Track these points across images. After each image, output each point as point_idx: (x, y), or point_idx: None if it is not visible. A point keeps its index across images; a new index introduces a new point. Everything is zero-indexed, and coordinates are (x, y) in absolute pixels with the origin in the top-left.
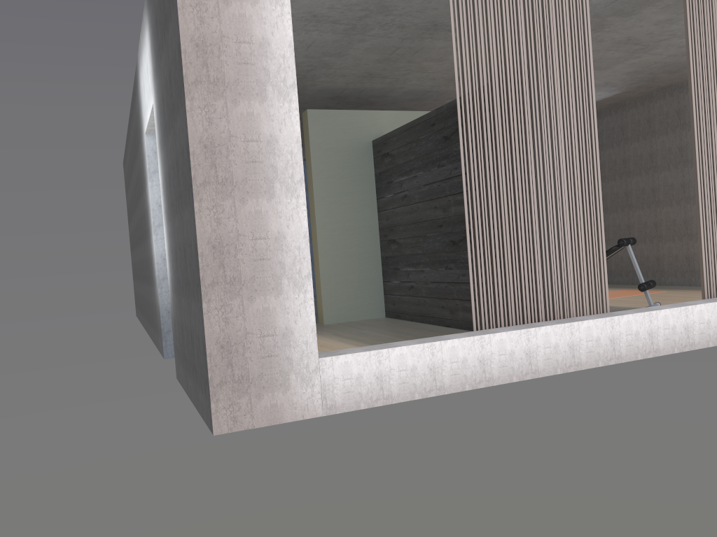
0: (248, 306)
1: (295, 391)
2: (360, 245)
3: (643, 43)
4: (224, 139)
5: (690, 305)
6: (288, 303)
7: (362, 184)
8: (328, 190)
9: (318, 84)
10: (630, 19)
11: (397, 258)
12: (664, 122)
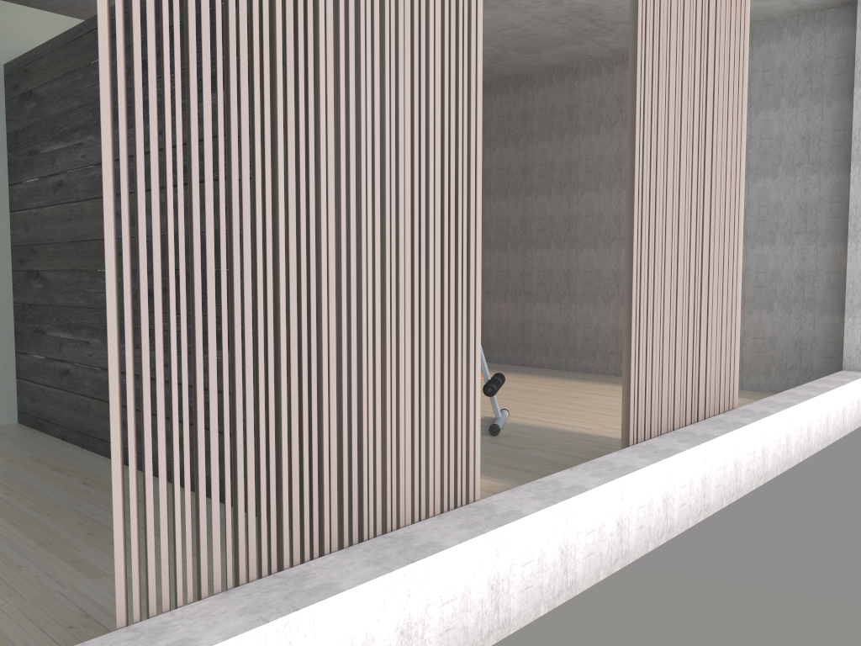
0: None
1: None
2: None
3: None
4: None
5: (628, 474)
6: None
7: None
8: None
9: None
10: None
11: (42, 309)
12: (504, 127)
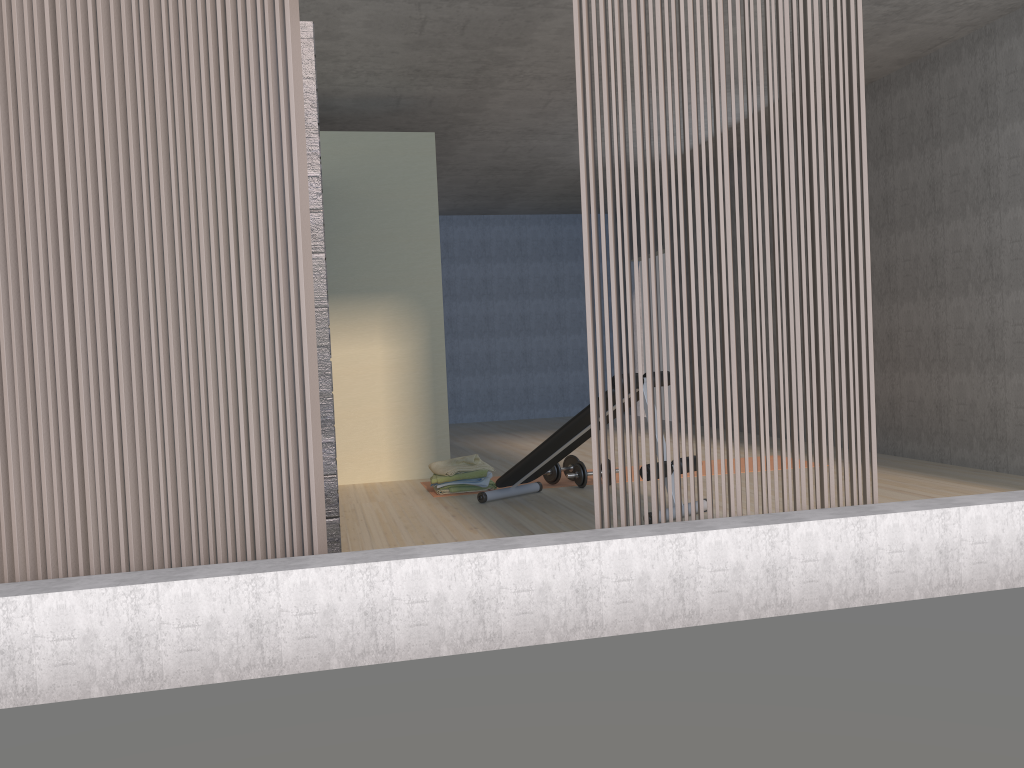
0: None
1: None
2: None
3: None
4: None
5: (490, 551)
6: None
7: None
8: None
9: None
10: None
11: None
12: None
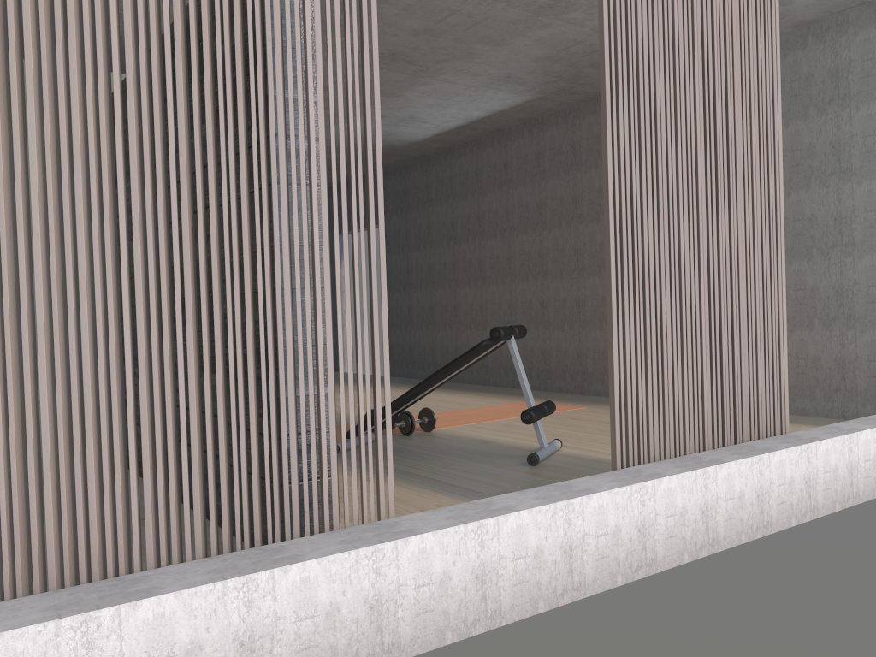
0: None
1: None
2: None
3: None
4: None
5: (577, 498)
6: None
7: None
8: None
9: None
10: None
11: None
12: (593, 149)
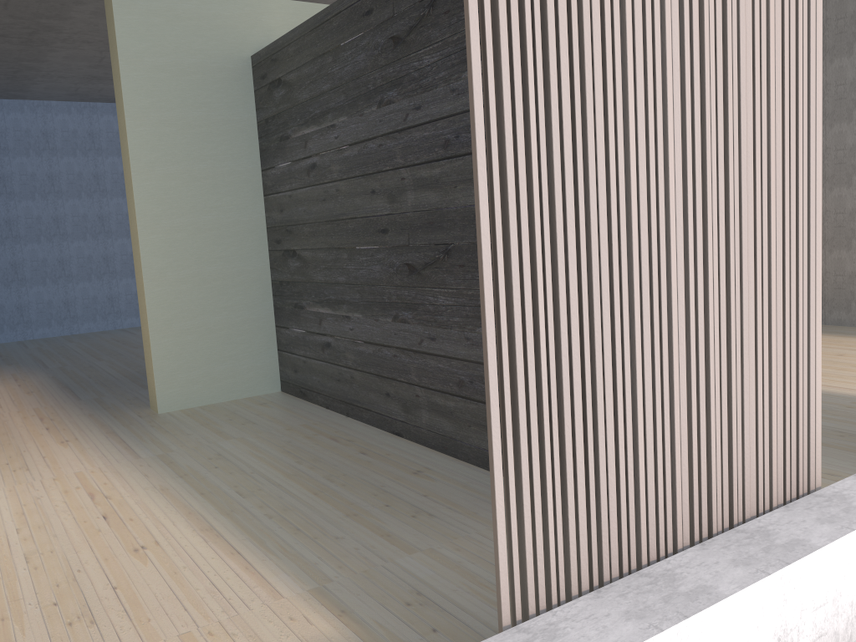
0: None
1: None
2: (231, 259)
3: None
4: None
5: None
6: None
7: (232, 140)
8: (162, 150)
9: None
10: None
11: (300, 286)
12: None
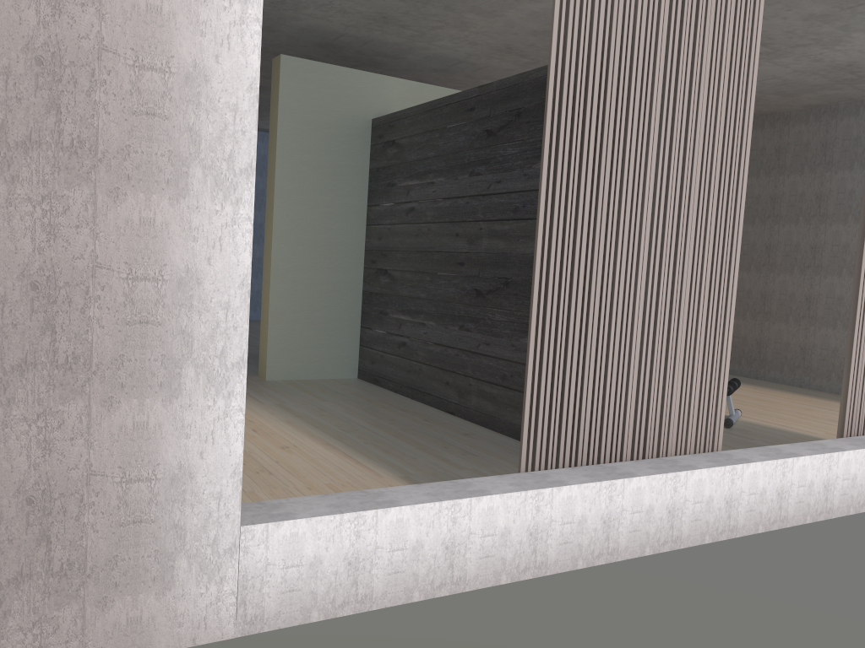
0: (100, 418)
1: (183, 592)
2: (335, 270)
3: (773, 45)
4: (86, 53)
5: (836, 452)
6: (191, 415)
7: (349, 180)
8: (298, 182)
9: (303, 19)
10: (777, 3)
11: (387, 297)
12: (757, 159)
